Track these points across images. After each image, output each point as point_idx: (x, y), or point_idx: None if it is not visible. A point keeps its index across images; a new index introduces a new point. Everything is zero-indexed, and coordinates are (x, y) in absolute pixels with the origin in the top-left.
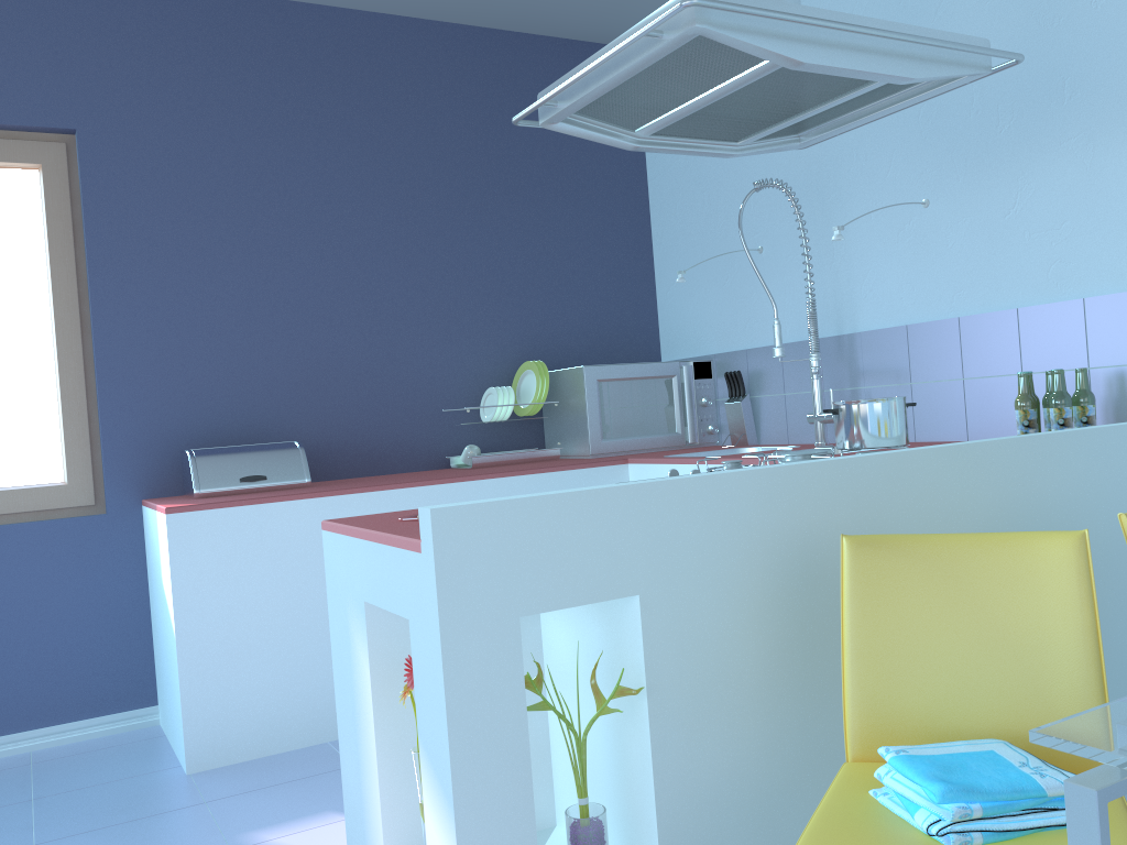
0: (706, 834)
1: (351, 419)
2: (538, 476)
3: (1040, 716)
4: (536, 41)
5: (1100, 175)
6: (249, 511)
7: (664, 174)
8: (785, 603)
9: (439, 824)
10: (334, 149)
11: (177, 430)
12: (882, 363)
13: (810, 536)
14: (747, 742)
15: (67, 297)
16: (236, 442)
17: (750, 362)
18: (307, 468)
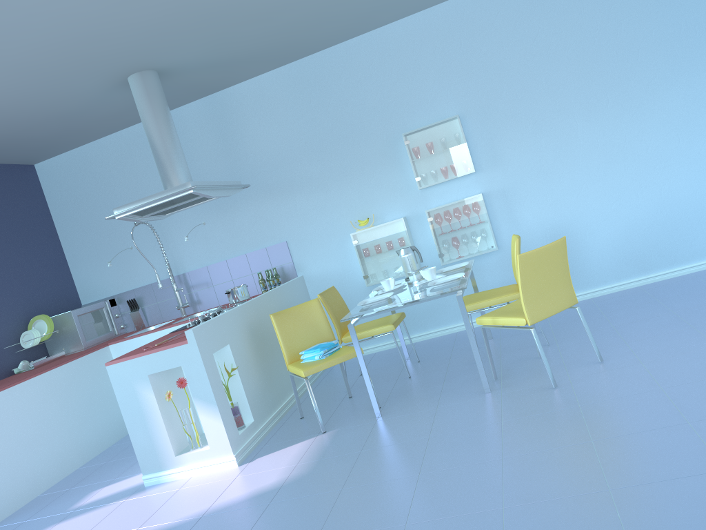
0: (256, 403)
1: None
2: (80, 359)
3: (322, 338)
4: None
5: (261, 210)
6: None
7: (65, 220)
8: (251, 341)
9: (209, 414)
10: None
11: None
12: (200, 281)
13: (251, 322)
14: (256, 378)
15: None
16: None
17: (136, 294)
18: None
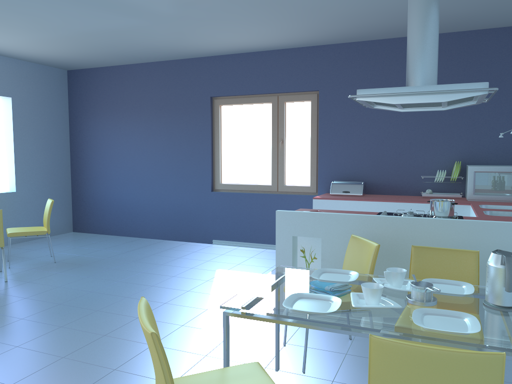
0: None
1: (389, 176)
2: (429, 204)
3: None
4: (484, 31)
5: None
6: (333, 201)
7: None
8: None
9: None
10: (393, 86)
11: (337, 174)
12: None
13: (375, 235)
14: None
15: (314, 136)
16: (352, 180)
17: None
18: (362, 191)
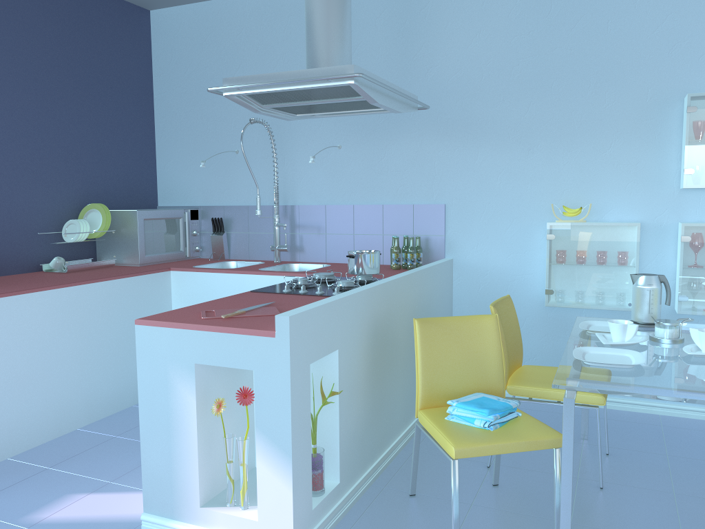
0: (350, 452)
1: None
2: (127, 279)
3: (484, 382)
4: None
5: (423, 152)
6: None
7: (167, 93)
8: (370, 347)
9: (274, 466)
10: None
11: None
12: (310, 222)
13: (376, 317)
14: (360, 409)
15: None
16: None
17: (226, 213)
18: None
